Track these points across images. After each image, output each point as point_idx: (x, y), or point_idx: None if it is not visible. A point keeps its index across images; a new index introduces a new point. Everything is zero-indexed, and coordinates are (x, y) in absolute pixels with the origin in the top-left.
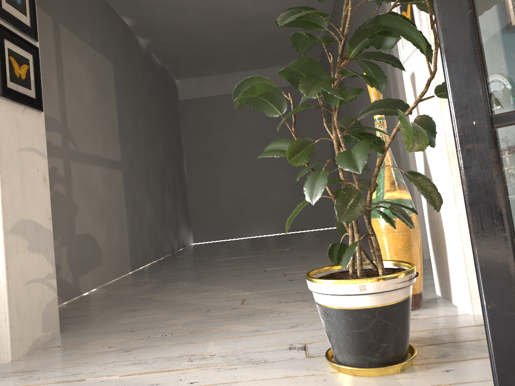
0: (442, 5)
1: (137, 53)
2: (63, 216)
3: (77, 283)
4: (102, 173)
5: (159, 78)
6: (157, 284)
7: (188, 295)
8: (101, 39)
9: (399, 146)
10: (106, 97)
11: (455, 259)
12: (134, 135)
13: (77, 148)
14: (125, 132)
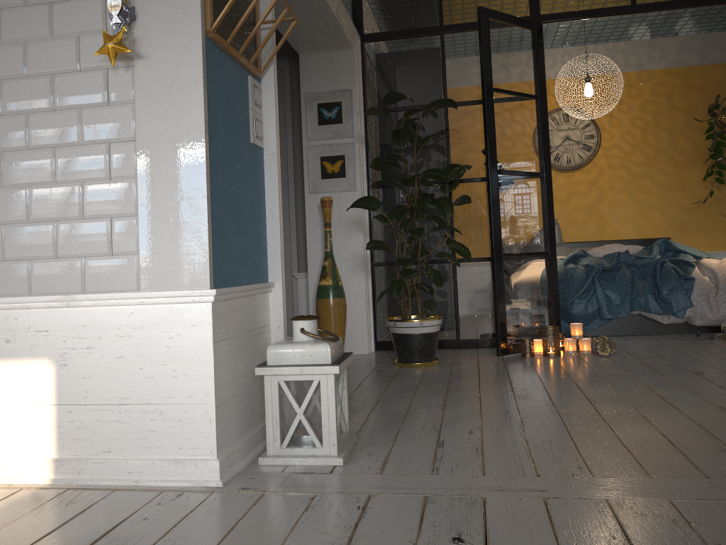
0: (494, 213)
1: None
2: None
3: None
4: None
5: None
6: None
7: None
8: None
9: None
10: None
11: (355, 324)
12: None
13: None
14: None
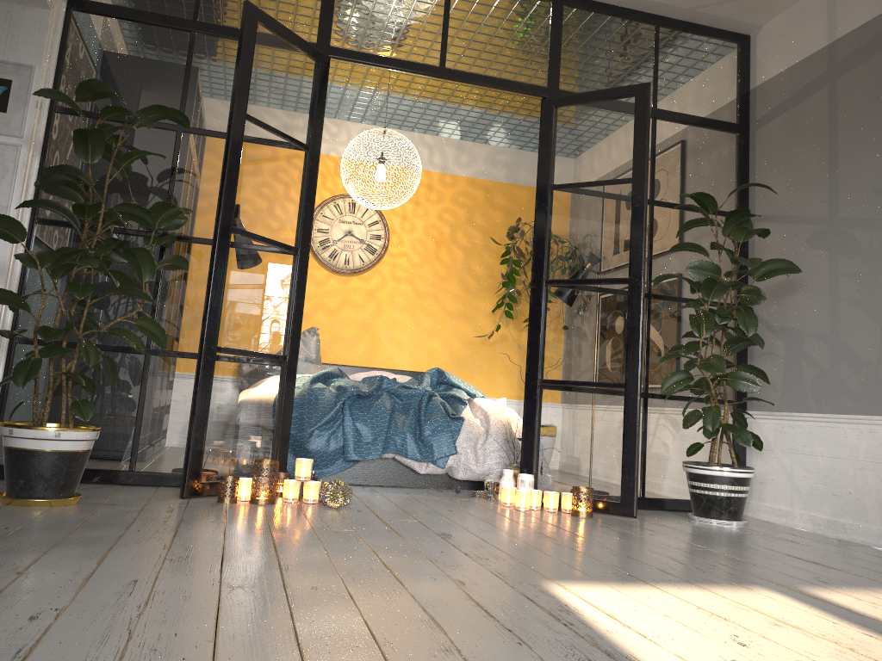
0: (215, 285)
1: None
2: None
3: None
4: None
5: None
6: None
7: None
8: None
9: None
10: None
11: None
12: None
13: None
14: None
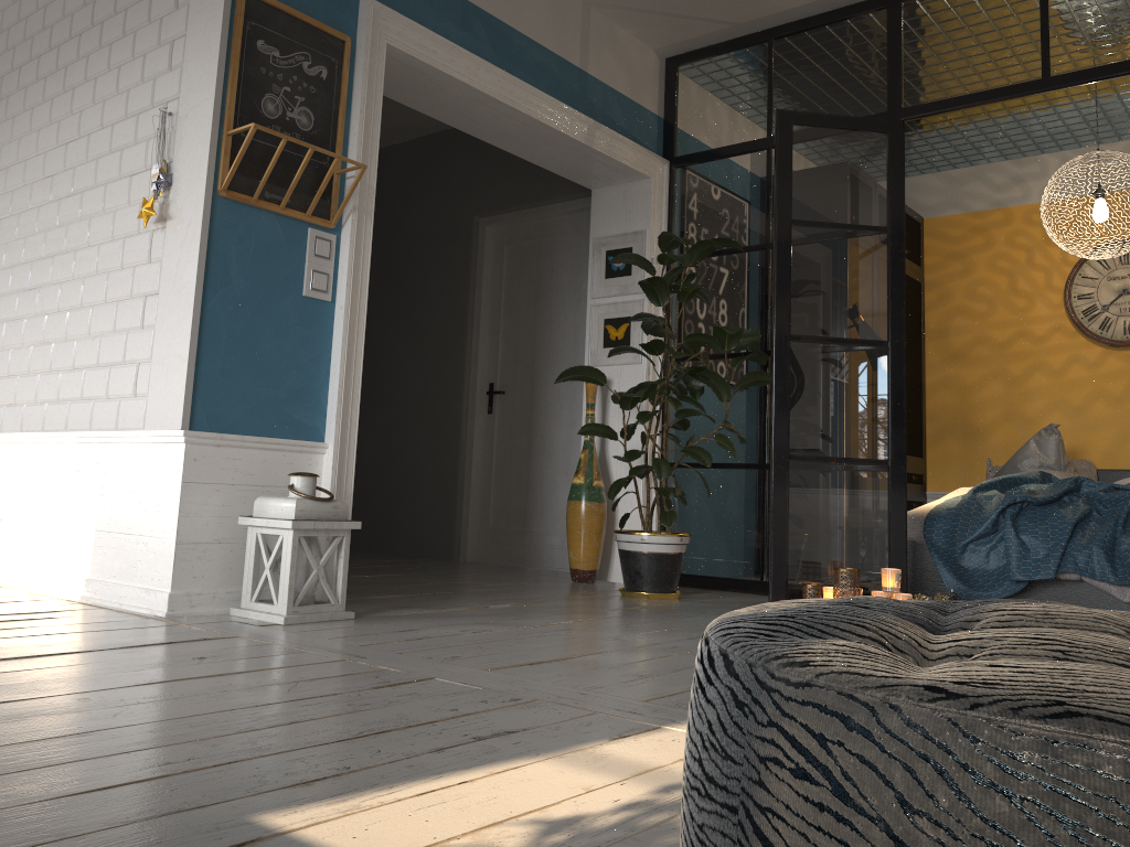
0: (777, 395)
1: None
2: None
3: None
4: None
5: None
6: None
7: None
8: None
9: (462, 426)
10: None
11: None
12: None
13: None
14: None
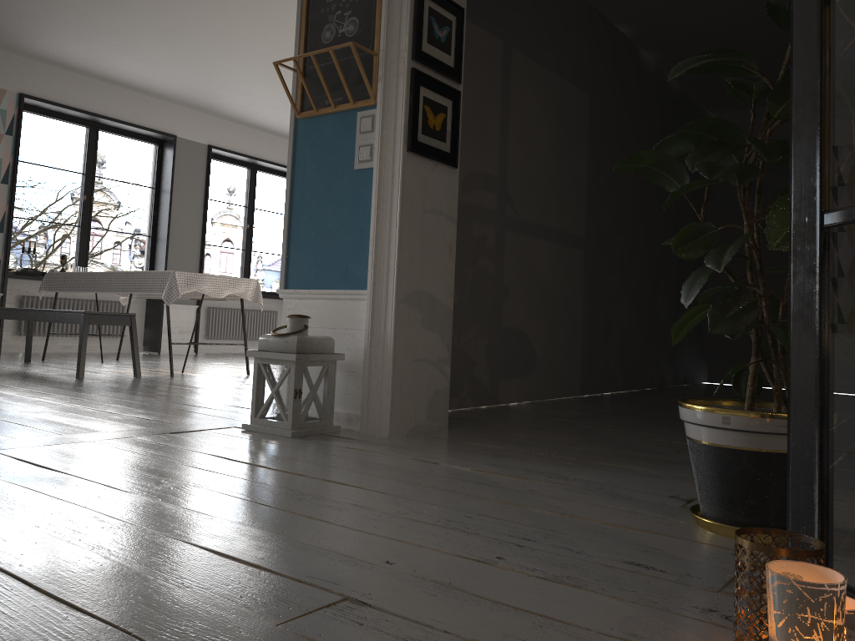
0: (797, 70)
1: (635, 75)
2: (487, 299)
3: (496, 388)
4: (551, 250)
5: (674, 112)
6: (595, 413)
7: (621, 430)
8: (574, 61)
9: None
10: (572, 144)
11: None
12: (613, 201)
13: (517, 214)
14: (597, 196)
